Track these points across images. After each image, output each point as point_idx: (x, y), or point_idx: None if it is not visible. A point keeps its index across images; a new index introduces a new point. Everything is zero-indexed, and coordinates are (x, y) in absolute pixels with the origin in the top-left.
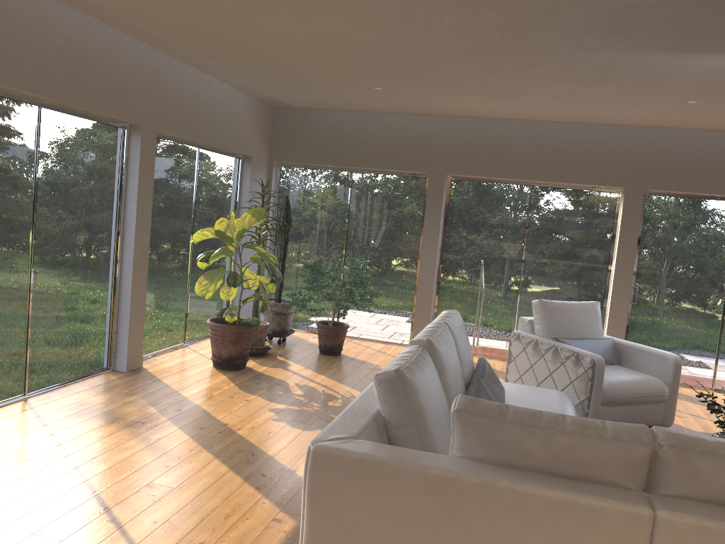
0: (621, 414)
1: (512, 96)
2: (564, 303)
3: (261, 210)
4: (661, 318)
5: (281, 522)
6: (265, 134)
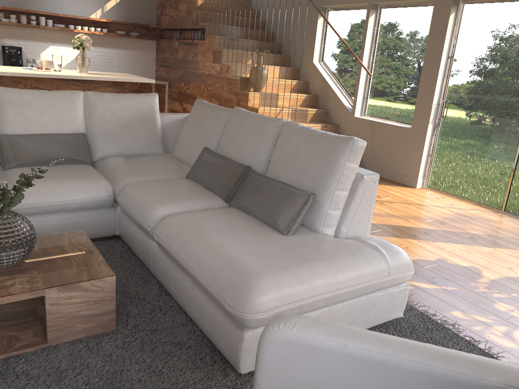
0: None
1: None
2: None
3: None
4: None
5: None
6: None
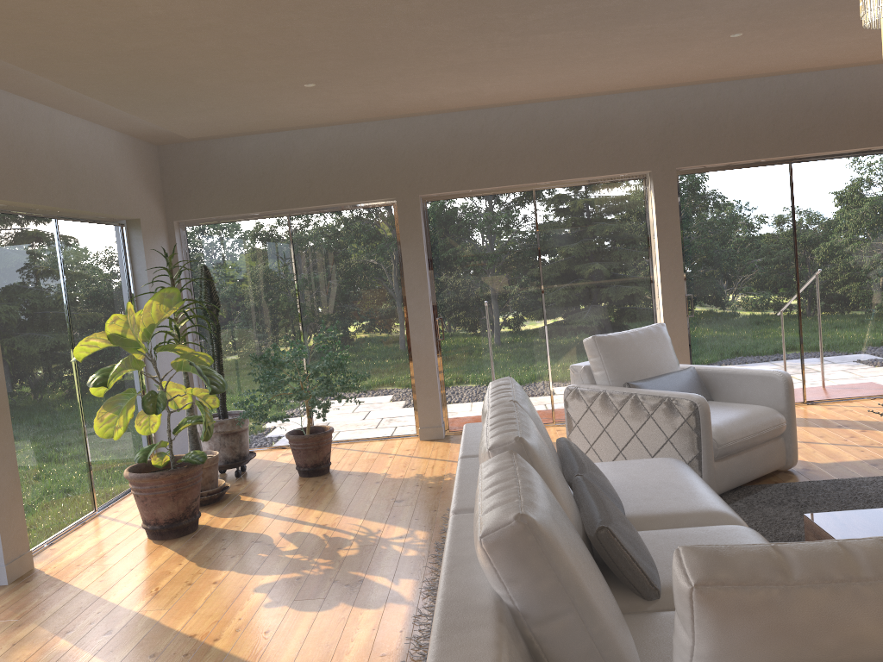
0: (739, 466)
1: (500, 66)
2: (624, 334)
3: (172, 291)
4: (727, 327)
5: None
6: (153, 184)
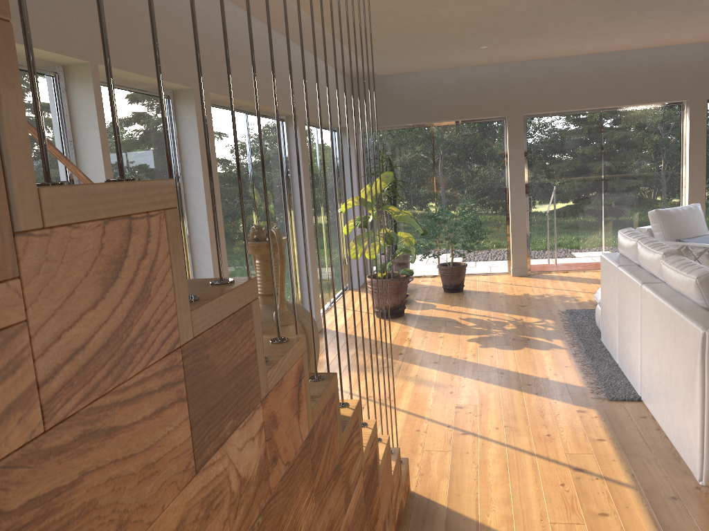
0: None
1: (608, 35)
2: (675, 209)
3: (389, 173)
4: None
5: (585, 412)
6: (349, 104)
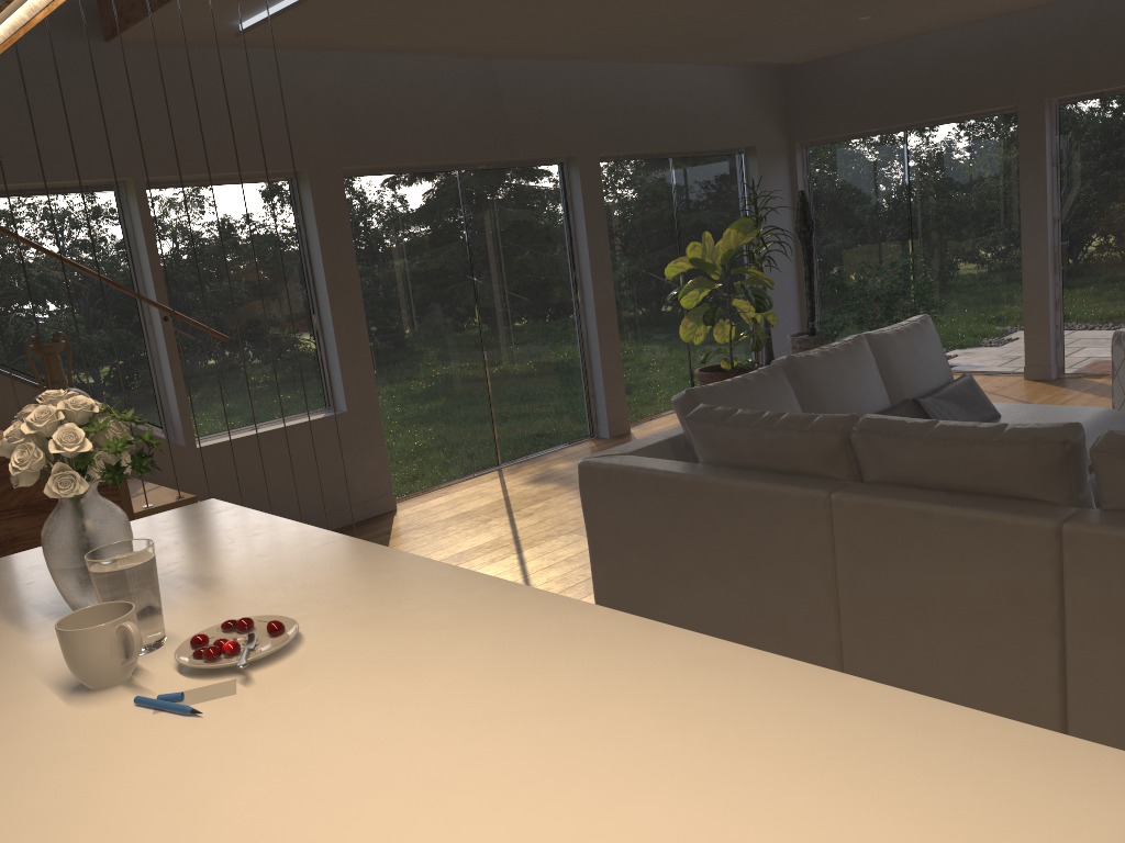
0: None
1: None
2: None
3: (747, 221)
4: None
5: None
6: (775, 109)
